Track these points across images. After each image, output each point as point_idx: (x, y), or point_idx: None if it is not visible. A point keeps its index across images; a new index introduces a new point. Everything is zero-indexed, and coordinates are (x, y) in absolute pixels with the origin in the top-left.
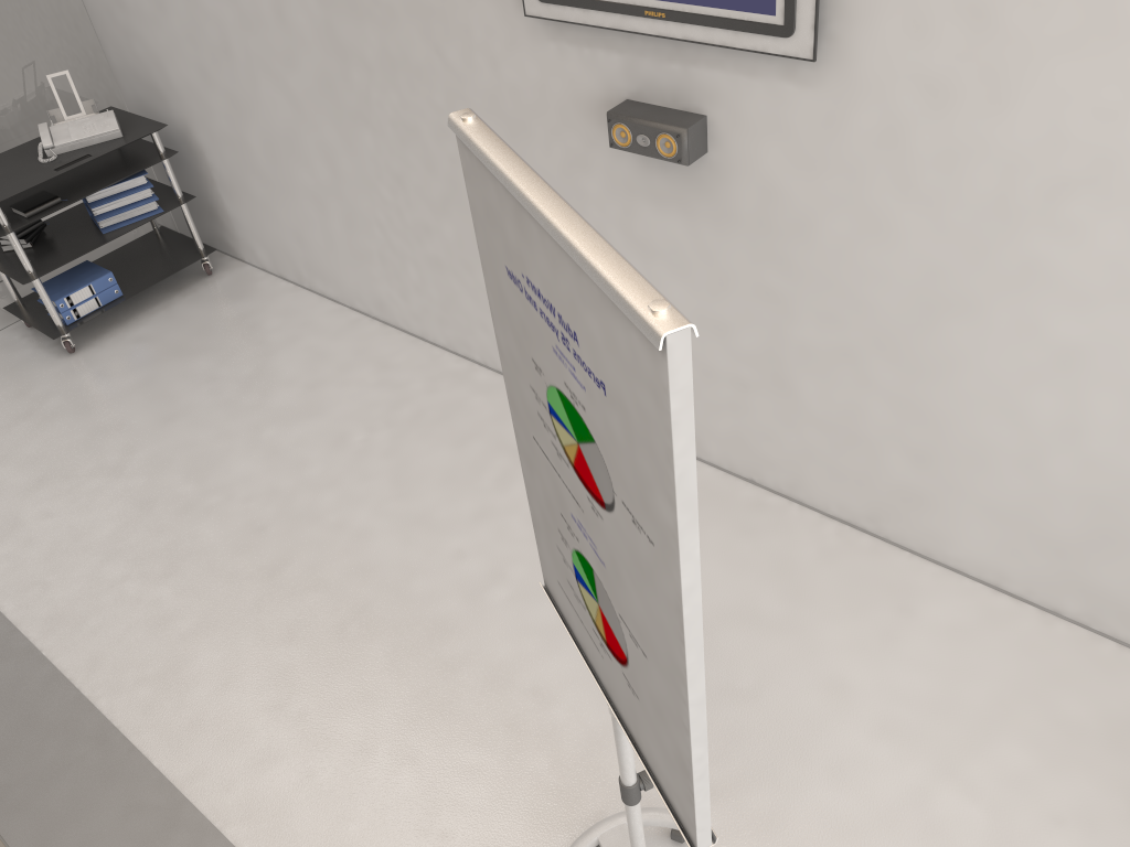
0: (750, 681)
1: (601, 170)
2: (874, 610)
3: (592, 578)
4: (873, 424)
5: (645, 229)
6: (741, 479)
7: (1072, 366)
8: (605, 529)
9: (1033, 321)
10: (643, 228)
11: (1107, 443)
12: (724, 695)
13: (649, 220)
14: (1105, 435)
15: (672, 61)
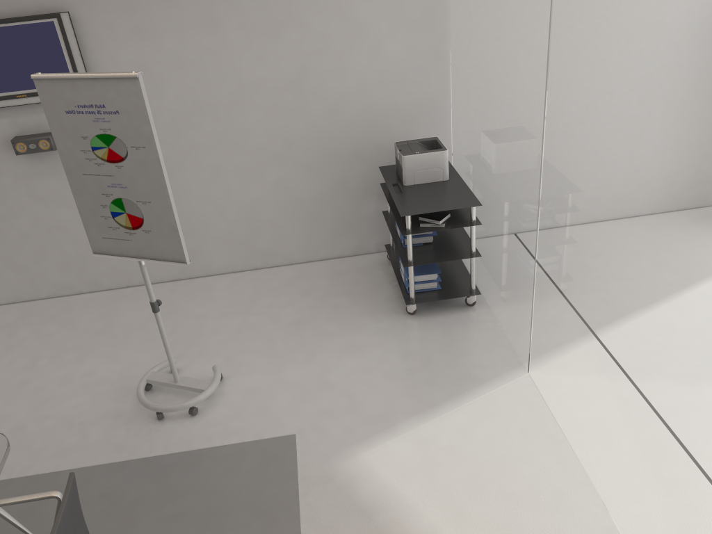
0: (170, 329)
1: (10, 172)
2: (199, 294)
3: (121, 204)
4: None
5: (40, 191)
6: (123, 288)
7: (218, 172)
8: (125, 169)
9: (200, 162)
10: (40, 190)
11: (239, 194)
12: None
13: (41, 185)
14: (237, 191)
15: (33, 114)
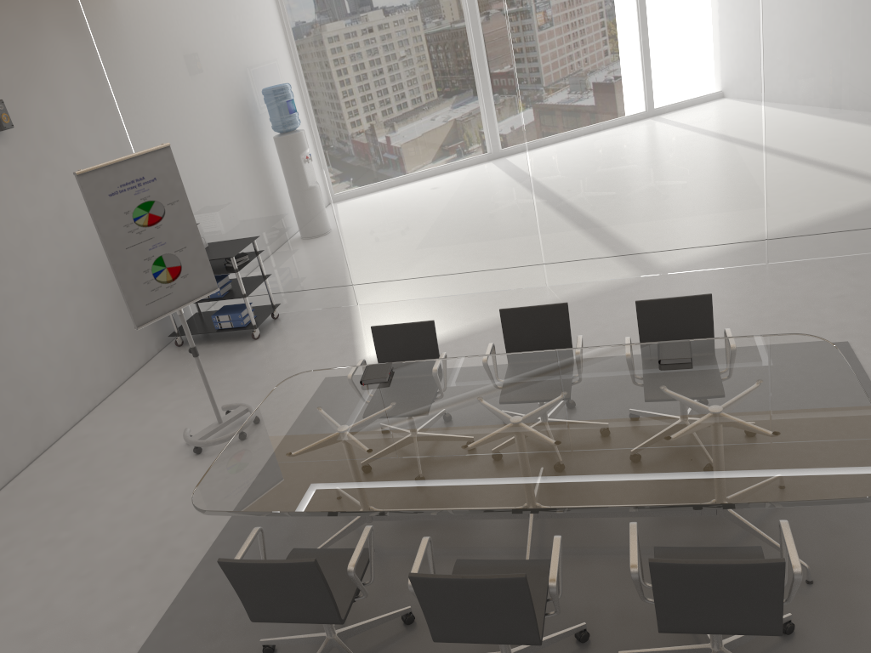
0: (121, 453)
1: None
2: (85, 441)
3: (162, 261)
4: (9, 403)
5: None
6: None
7: (33, 321)
8: (163, 227)
9: (17, 315)
10: None
11: (55, 337)
12: (128, 455)
13: None
14: (53, 334)
15: None
